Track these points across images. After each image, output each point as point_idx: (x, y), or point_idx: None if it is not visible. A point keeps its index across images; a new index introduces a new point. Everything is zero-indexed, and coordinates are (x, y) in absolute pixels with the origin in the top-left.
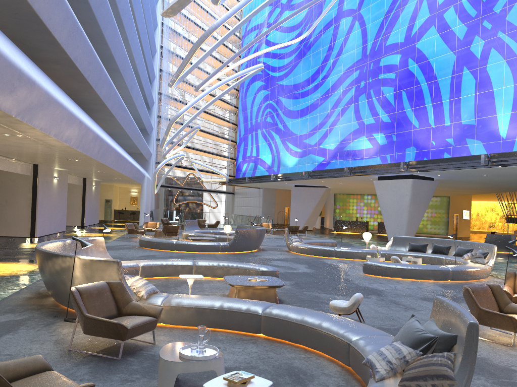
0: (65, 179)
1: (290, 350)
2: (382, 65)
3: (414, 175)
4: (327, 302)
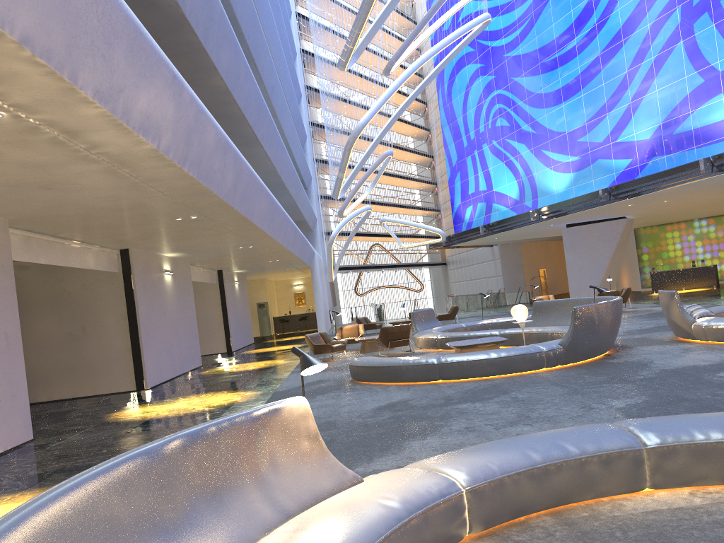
0: (187, 273)
1: None
2: None
3: None
4: None
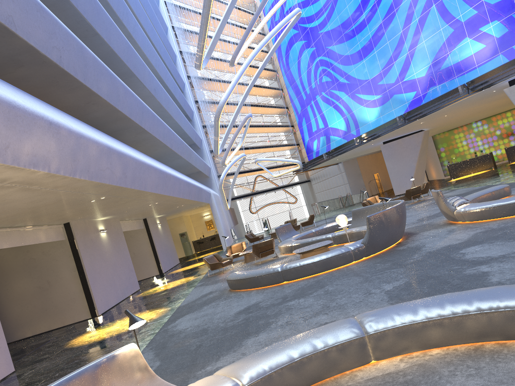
0: (118, 227)
1: None
2: None
3: None
4: None
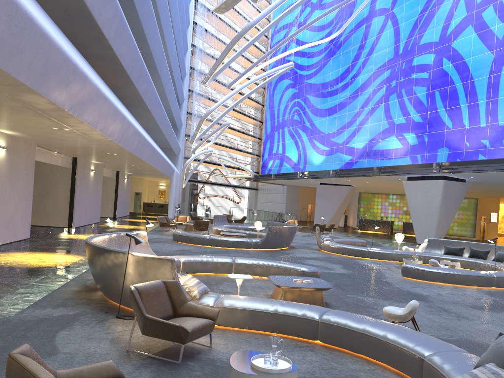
0: (101, 172)
1: (351, 361)
2: (415, 65)
3: (445, 176)
4: (375, 307)
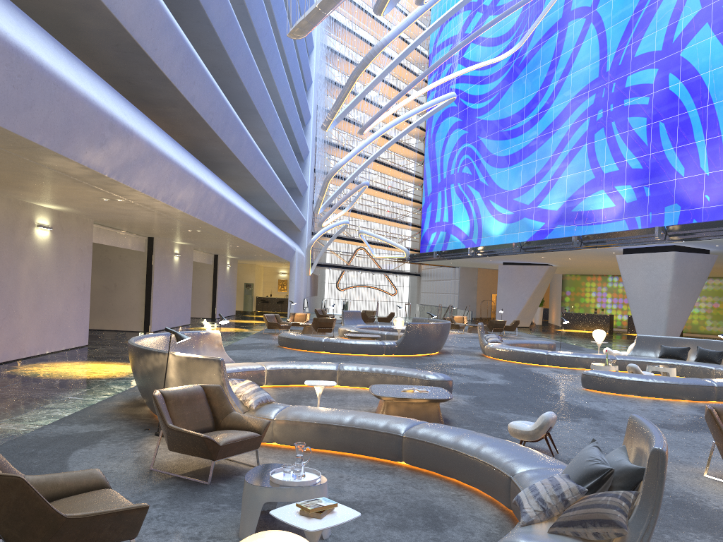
0: (190, 256)
1: (436, 485)
2: (629, 86)
3: (678, 246)
4: None
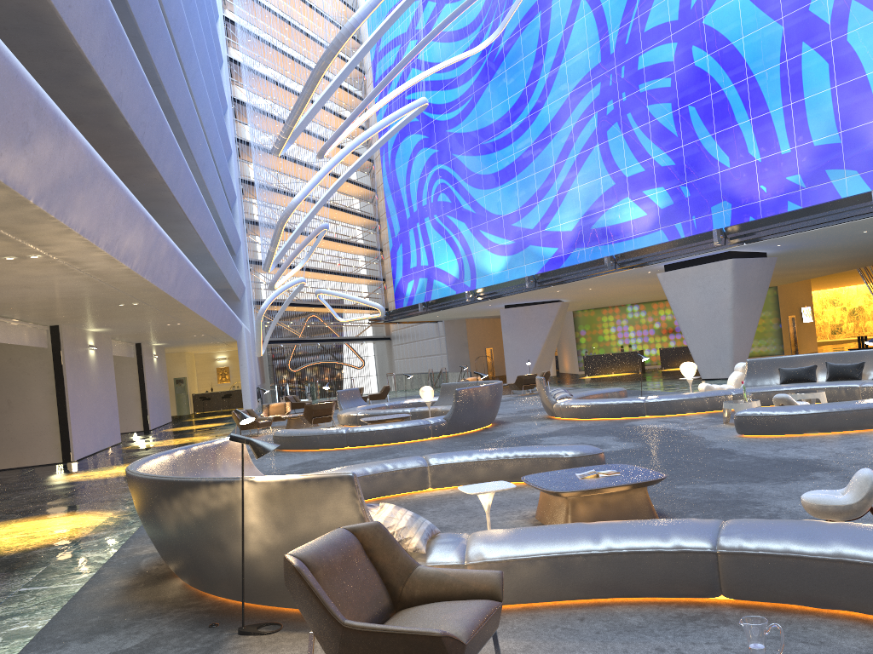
0: (108, 347)
1: (832, 630)
2: (643, 68)
3: (733, 252)
4: (751, 500)
